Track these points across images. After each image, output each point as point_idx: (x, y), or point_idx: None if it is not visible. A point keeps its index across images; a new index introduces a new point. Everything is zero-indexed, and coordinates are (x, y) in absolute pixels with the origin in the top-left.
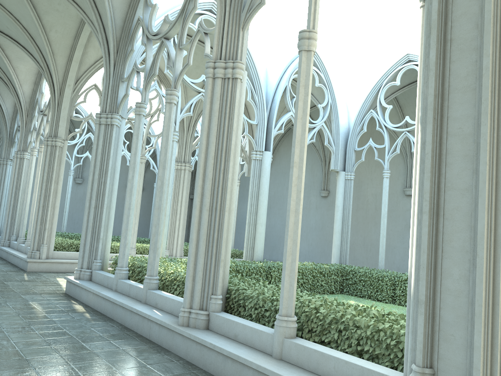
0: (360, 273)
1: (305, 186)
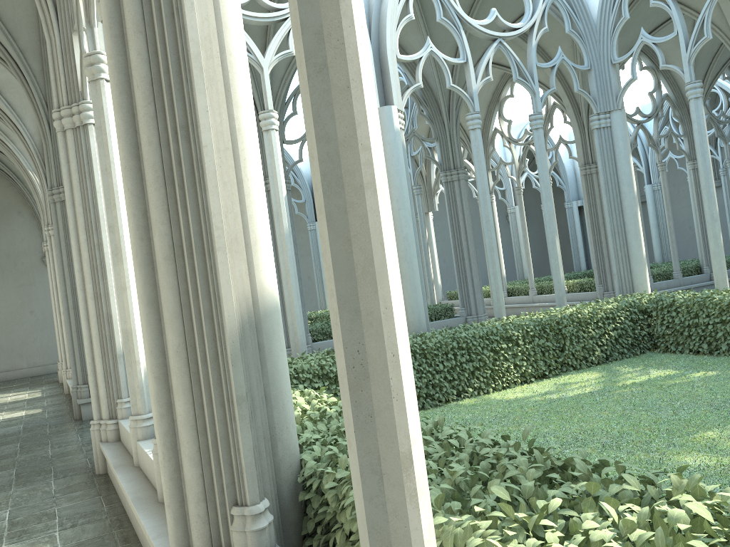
0: None
1: None
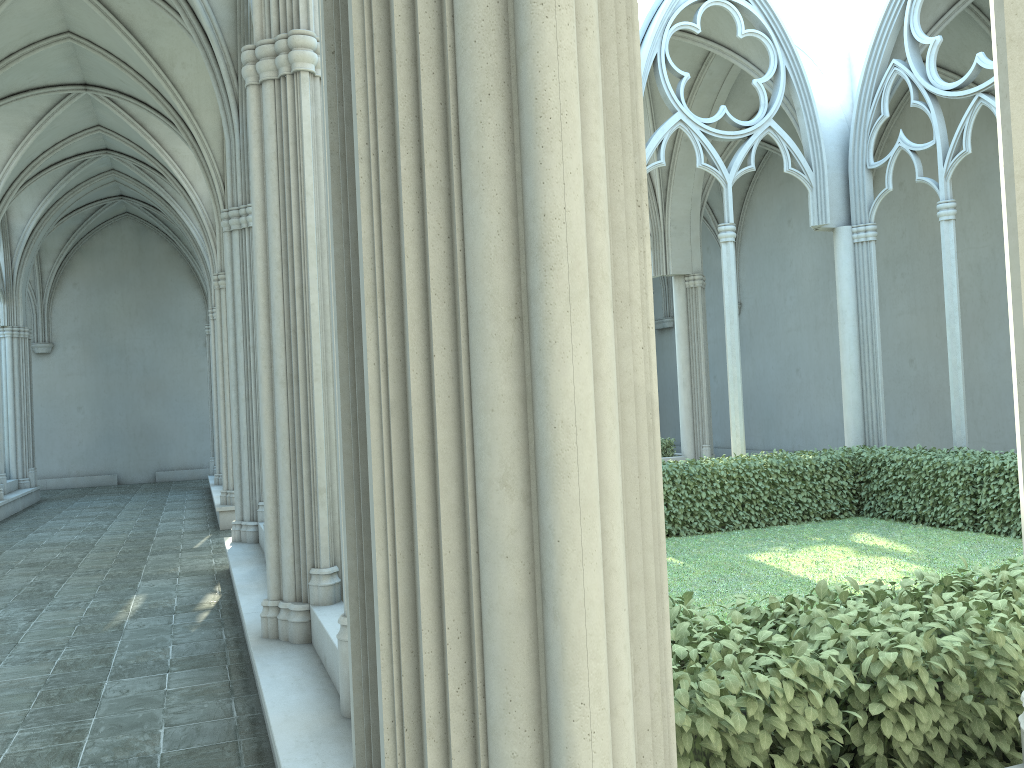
0: (896, 465)
1: (816, 275)
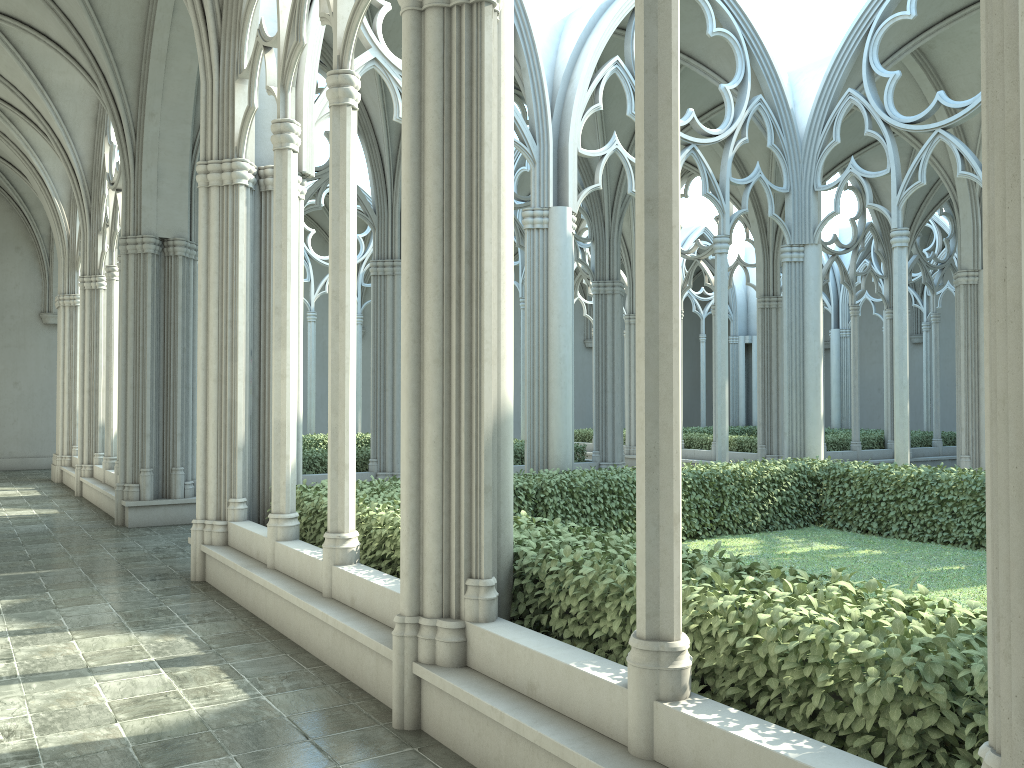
0: None
1: None
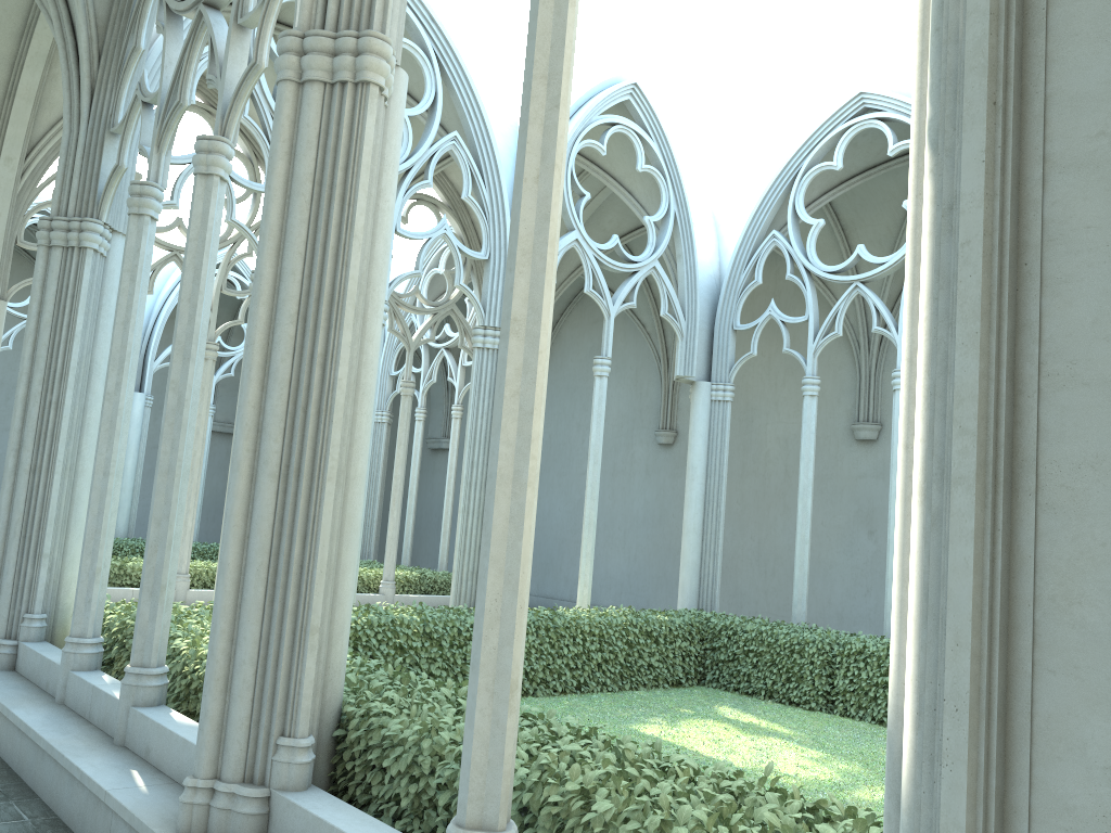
0: (748, 635)
1: (620, 421)
